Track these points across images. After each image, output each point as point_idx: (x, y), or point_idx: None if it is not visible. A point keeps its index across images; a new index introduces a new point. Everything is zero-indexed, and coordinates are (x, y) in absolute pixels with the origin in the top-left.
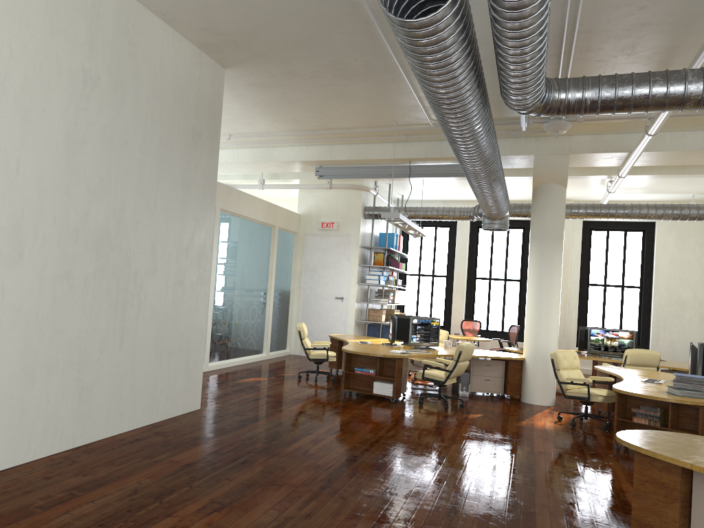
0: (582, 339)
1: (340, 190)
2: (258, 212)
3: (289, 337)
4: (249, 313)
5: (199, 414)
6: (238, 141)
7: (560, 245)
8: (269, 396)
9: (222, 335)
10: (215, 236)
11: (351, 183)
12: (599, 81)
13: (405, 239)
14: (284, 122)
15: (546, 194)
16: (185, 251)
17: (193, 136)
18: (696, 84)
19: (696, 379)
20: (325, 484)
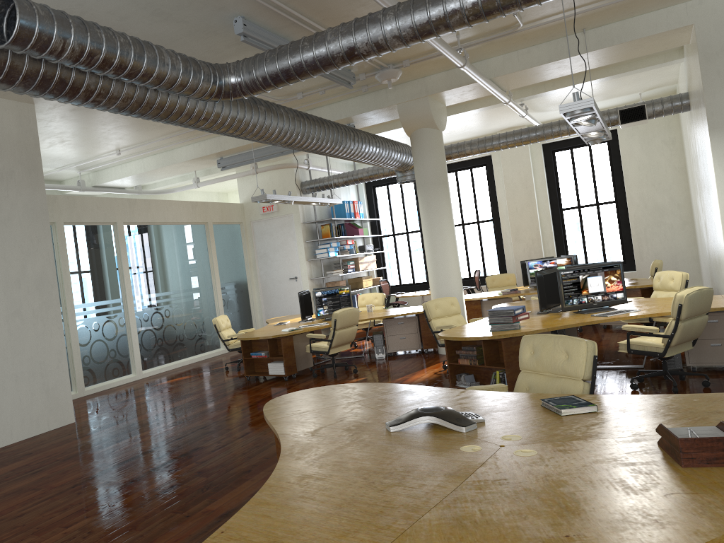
0: (526, 274)
1: (273, 171)
2: (179, 215)
3: (255, 326)
4: (192, 312)
5: (65, 428)
6: (134, 152)
7: (443, 189)
8: (165, 396)
9: (157, 341)
10: (122, 249)
11: (282, 162)
12: (263, 57)
13: (373, 201)
14: (149, 130)
15: (419, 140)
16: (17, 284)
17: (1, 177)
18: (334, 42)
19: (504, 312)
20: (84, 481)
